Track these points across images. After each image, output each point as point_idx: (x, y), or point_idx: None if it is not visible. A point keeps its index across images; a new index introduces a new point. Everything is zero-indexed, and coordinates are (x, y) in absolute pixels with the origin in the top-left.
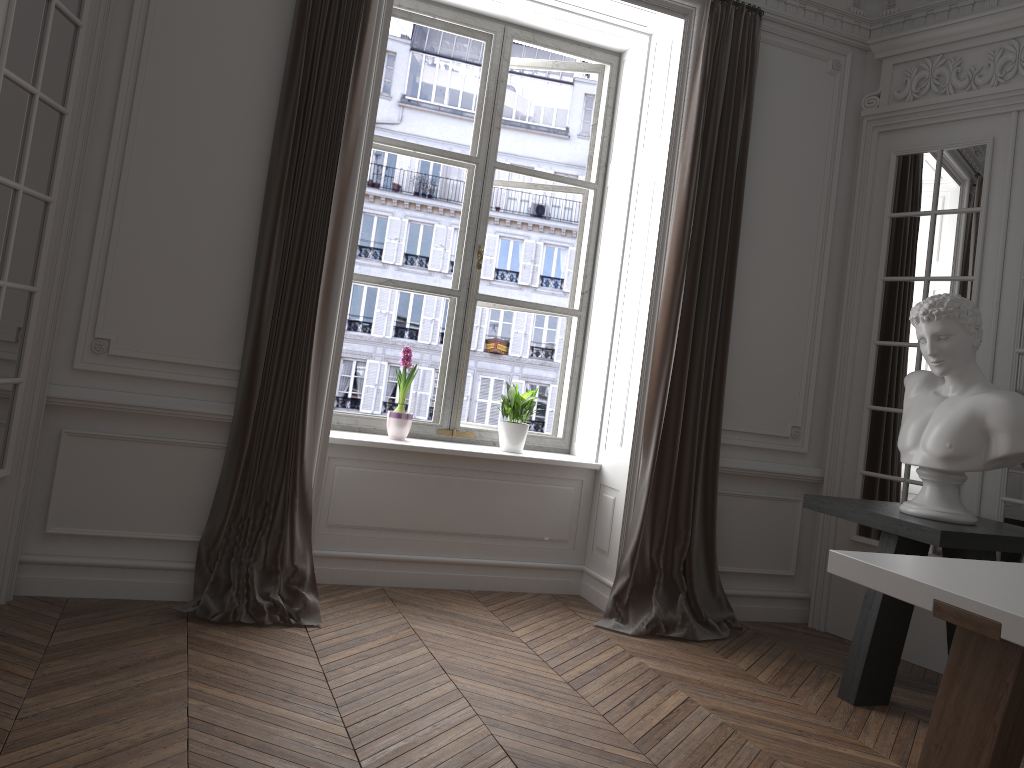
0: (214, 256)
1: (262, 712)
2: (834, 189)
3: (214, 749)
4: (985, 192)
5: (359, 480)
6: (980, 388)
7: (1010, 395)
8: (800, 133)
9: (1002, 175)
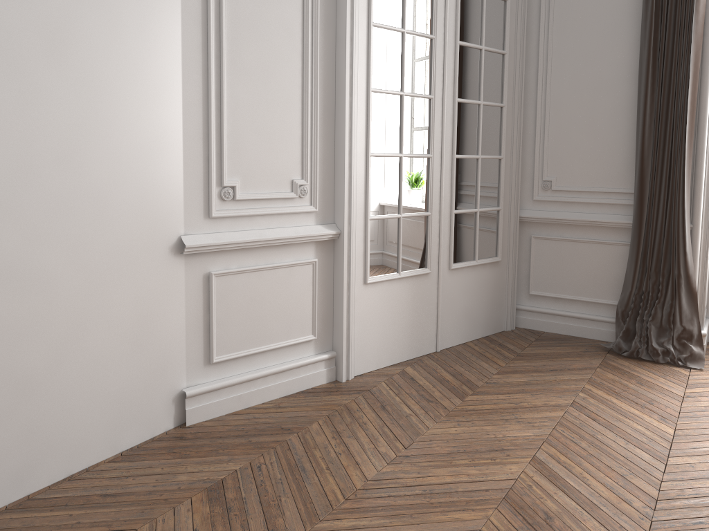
0: (609, 119)
1: (621, 408)
2: None
3: (577, 419)
4: None
5: None
6: None
7: None
8: None
9: None
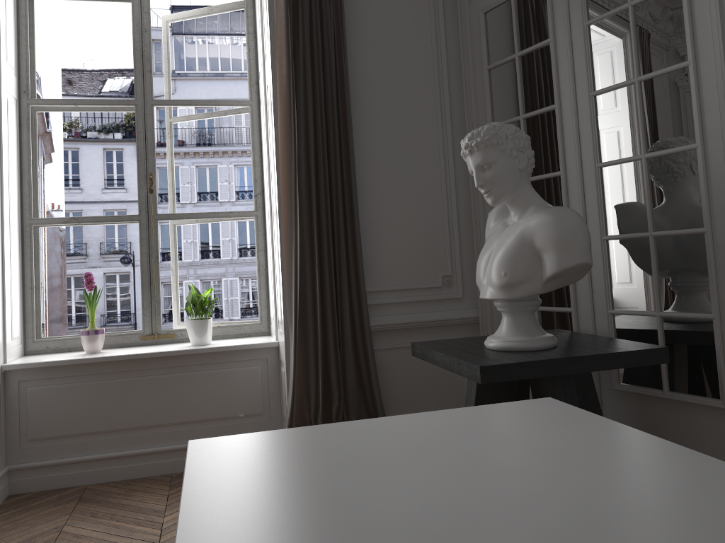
0: None
1: None
2: (444, 57)
3: None
4: (550, 23)
5: (51, 396)
6: (534, 210)
7: (554, 211)
8: (401, 14)
9: (561, 3)
